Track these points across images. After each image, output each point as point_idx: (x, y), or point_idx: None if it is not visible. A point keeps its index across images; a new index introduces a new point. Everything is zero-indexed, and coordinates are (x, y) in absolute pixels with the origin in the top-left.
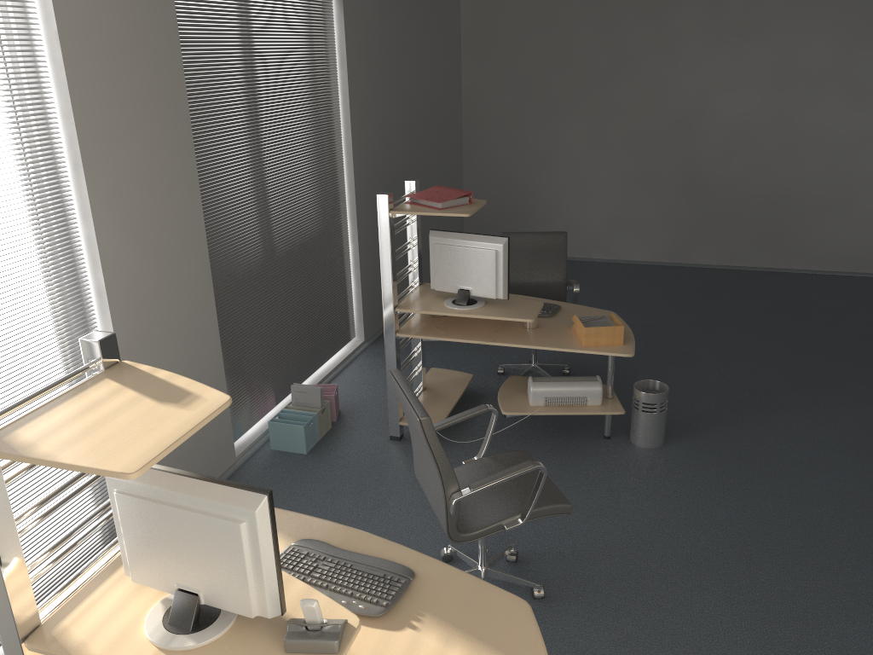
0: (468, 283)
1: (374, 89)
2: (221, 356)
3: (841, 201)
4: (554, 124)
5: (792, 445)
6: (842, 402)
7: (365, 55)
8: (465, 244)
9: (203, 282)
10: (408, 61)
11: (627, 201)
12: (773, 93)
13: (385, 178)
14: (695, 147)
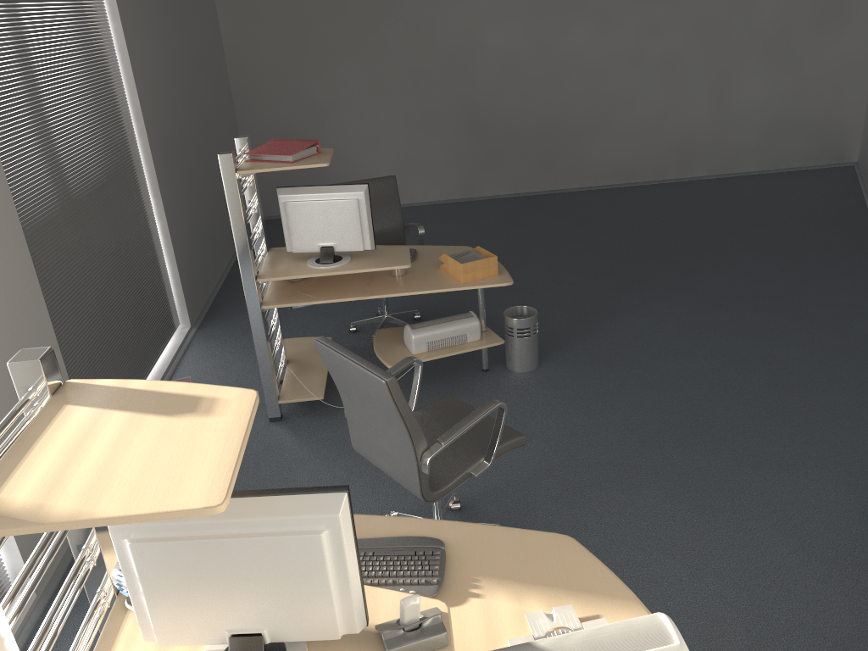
0: (330, 239)
1: (149, 43)
2: (65, 370)
3: (603, 120)
4: (329, 72)
5: (645, 341)
6: (666, 296)
7: (134, 4)
8: (322, 197)
9: (30, 285)
10: (173, 12)
11: (414, 144)
12: (532, 24)
13: (177, 145)
14: (469, 83)
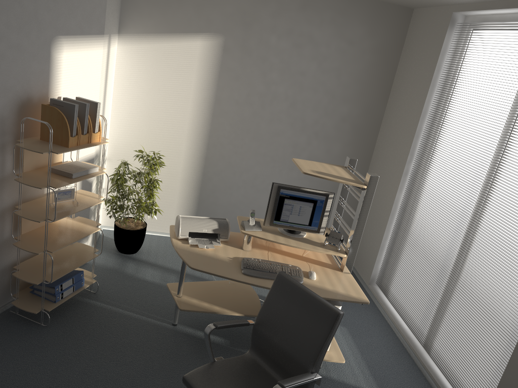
0: None
1: None
2: None
3: None
4: None
5: None
6: None
7: None
8: None
9: None
10: None
11: None
12: None
13: None
14: None
